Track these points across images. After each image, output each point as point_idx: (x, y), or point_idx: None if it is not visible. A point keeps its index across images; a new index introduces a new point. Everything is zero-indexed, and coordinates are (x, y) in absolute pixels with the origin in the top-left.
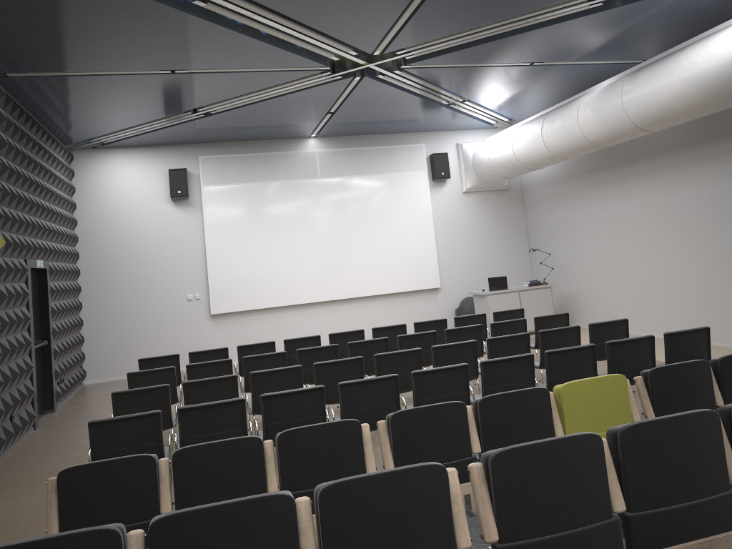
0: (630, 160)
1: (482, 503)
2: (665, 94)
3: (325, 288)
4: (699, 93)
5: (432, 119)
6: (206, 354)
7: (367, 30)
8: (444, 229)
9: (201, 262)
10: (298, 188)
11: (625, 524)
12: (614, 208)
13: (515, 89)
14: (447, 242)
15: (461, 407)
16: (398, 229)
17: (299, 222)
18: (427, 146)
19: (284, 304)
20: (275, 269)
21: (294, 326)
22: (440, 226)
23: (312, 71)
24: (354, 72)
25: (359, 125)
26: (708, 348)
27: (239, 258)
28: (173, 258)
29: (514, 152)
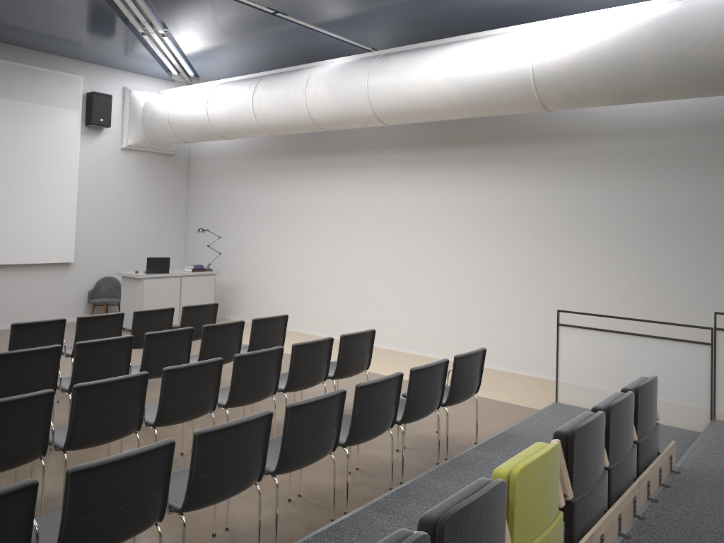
0: (334, 150)
1: None
2: (423, 87)
3: None
4: (460, 94)
5: (108, 46)
6: None
7: None
8: (91, 189)
9: None
10: None
11: None
12: (304, 197)
13: (231, 39)
14: (92, 207)
15: None
16: (28, 179)
17: None
18: (85, 81)
19: None
20: None
21: None
22: (86, 185)
23: None
24: None
25: (0, 25)
26: (480, 371)
27: None
28: None
29: (208, 113)
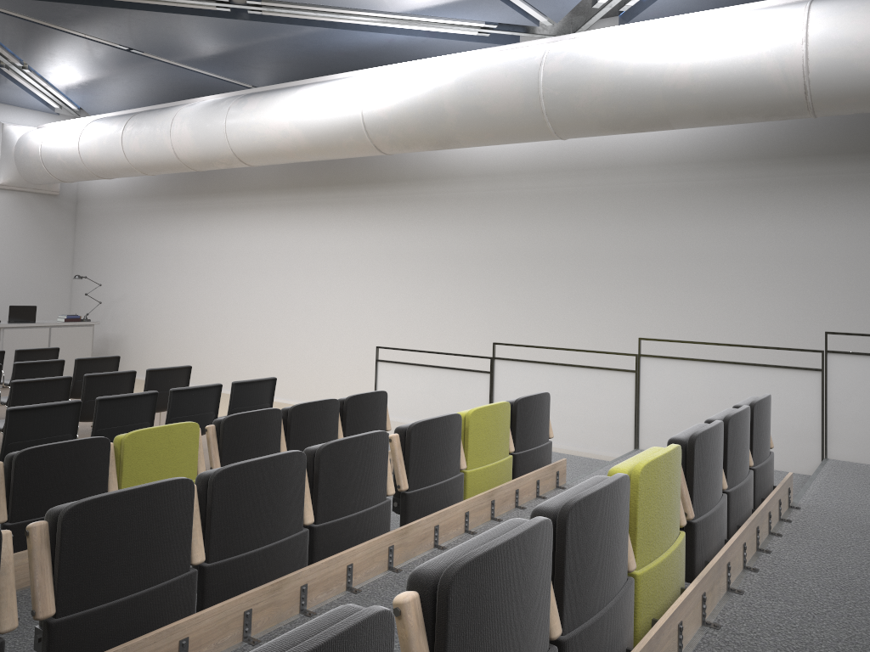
0: (218, 191)
1: (40, 571)
2: (273, 128)
3: None
4: (305, 137)
5: None
6: None
7: None
8: None
9: None
10: None
11: (201, 576)
12: (189, 241)
13: (98, 73)
14: None
15: None
16: None
17: None
18: None
19: None
20: None
21: None
22: None
23: None
24: None
25: None
26: (271, 400)
27: None
28: None
29: (80, 151)
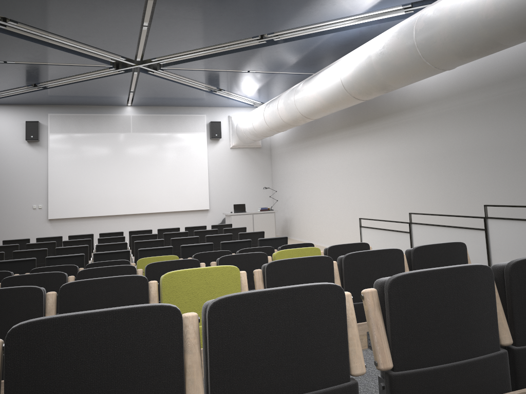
0: (317, 135)
1: None
2: (310, 97)
3: (130, 205)
4: (323, 99)
5: (206, 99)
6: (15, 242)
7: (122, 47)
8: (216, 171)
9: (45, 184)
10: (116, 138)
11: None
12: (310, 164)
13: (249, 85)
14: (217, 180)
15: (74, 268)
16: (183, 169)
17: (115, 161)
18: (208, 116)
19: (100, 215)
20: (96, 191)
21: (106, 229)
22: (213, 169)
23: (102, 67)
24: (134, 69)
25: (158, 100)
26: None
27: (71, 182)
28: (25, 180)
29: (253, 124)
